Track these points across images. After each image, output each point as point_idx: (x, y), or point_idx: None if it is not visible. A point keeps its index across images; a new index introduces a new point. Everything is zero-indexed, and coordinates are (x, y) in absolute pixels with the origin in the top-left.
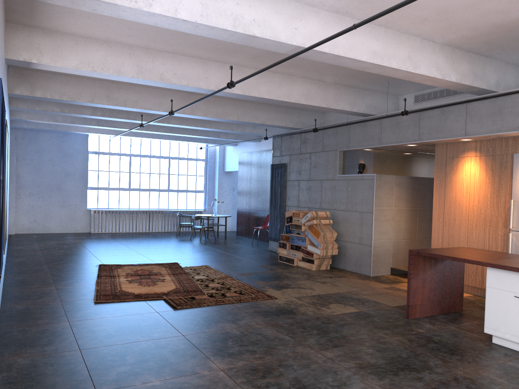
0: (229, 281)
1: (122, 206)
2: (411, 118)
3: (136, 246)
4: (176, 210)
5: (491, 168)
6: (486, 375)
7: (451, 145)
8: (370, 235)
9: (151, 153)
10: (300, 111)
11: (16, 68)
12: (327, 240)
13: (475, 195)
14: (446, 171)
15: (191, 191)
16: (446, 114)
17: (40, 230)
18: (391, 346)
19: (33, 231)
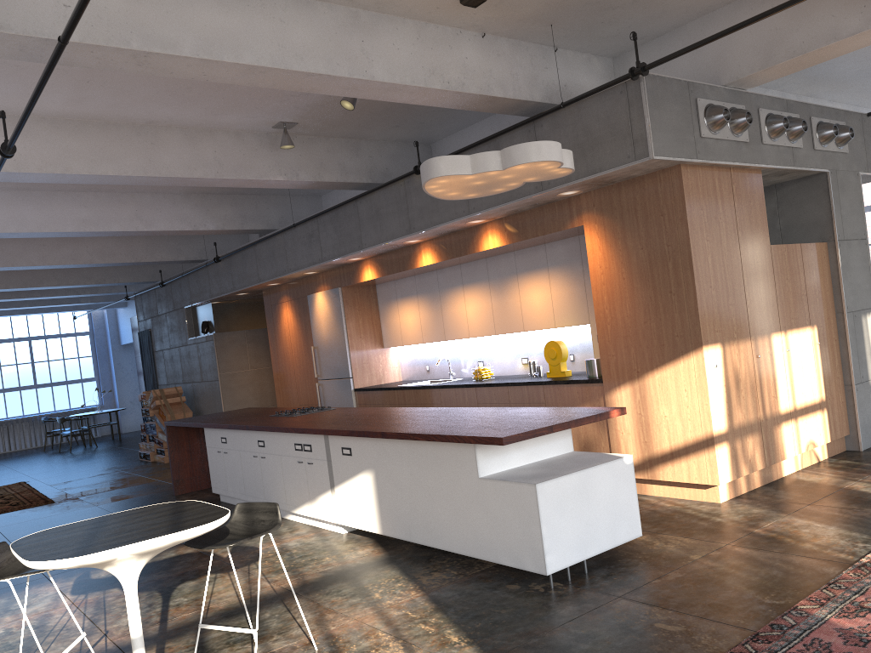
0: (23, 494)
1: None
2: (225, 264)
3: None
4: (51, 414)
5: (299, 313)
6: None
7: (272, 289)
8: (221, 407)
9: None
10: None
11: None
12: None
13: (294, 344)
14: (273, 320)
15: (74, 381)
16: (245, 258)
17: None
18: None
19: None
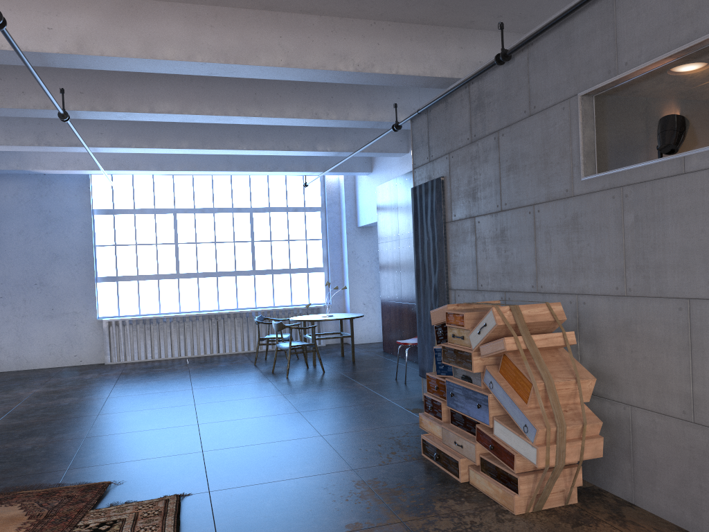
0: None
1: (166, 308)
2: None
3: (122, 405)
4: (268, 310)
5: None
6: None
7: None
8: None
9: (215, 204)
10: (468, 32)
11: None
12: (559, 409)
13: None
14: None
15: (298, 270)
16: None
17: (11, 365)
18: None
19: None
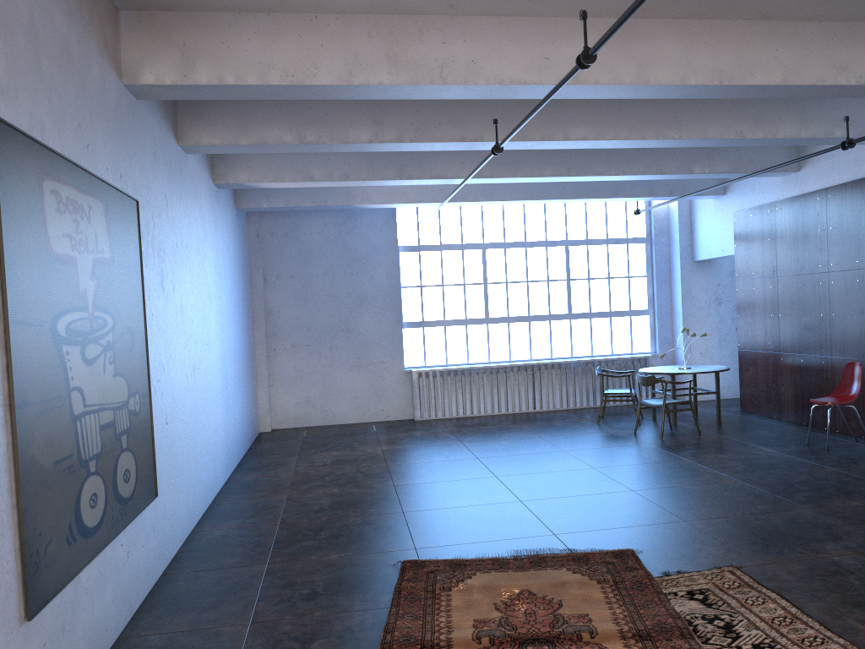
0: None
1: (474, 358)
2: None
3: (508, 467)
4: (589, 360)
5: None
6: None
7: None
8: None
9: (527, 237)
10: None
11: (137, 7)
12: None
13: None
14: None
15: (619, 313)
16: None
17: (318, 419)
18: None
19: (306, 423)
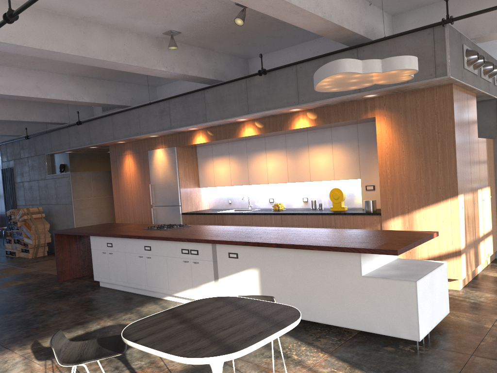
0: None
1: None
2: (85, 126)
3: None
4: None
5: (139, 162)
6: (61, 306)
7: (117, 146)
8: (73, 222)
9: None
10: None
11: None
12: (38, 231)
13: (133, 182)
14: (117, 166)
15: None
16: (103, 123)
17: None
18: (14, 301)
19: None
